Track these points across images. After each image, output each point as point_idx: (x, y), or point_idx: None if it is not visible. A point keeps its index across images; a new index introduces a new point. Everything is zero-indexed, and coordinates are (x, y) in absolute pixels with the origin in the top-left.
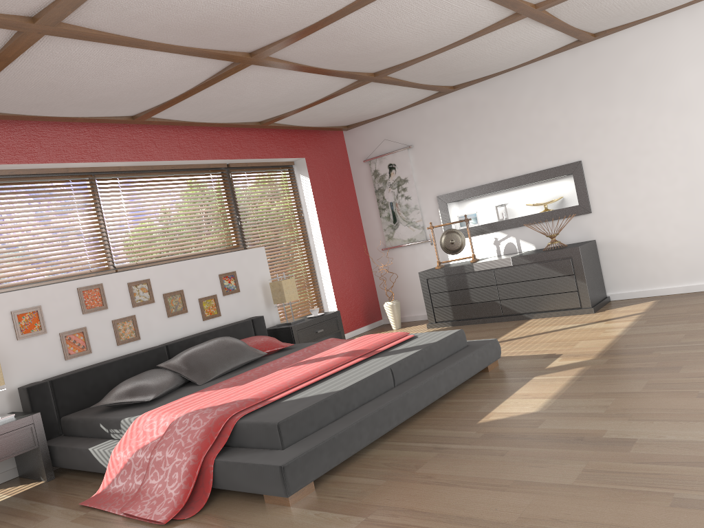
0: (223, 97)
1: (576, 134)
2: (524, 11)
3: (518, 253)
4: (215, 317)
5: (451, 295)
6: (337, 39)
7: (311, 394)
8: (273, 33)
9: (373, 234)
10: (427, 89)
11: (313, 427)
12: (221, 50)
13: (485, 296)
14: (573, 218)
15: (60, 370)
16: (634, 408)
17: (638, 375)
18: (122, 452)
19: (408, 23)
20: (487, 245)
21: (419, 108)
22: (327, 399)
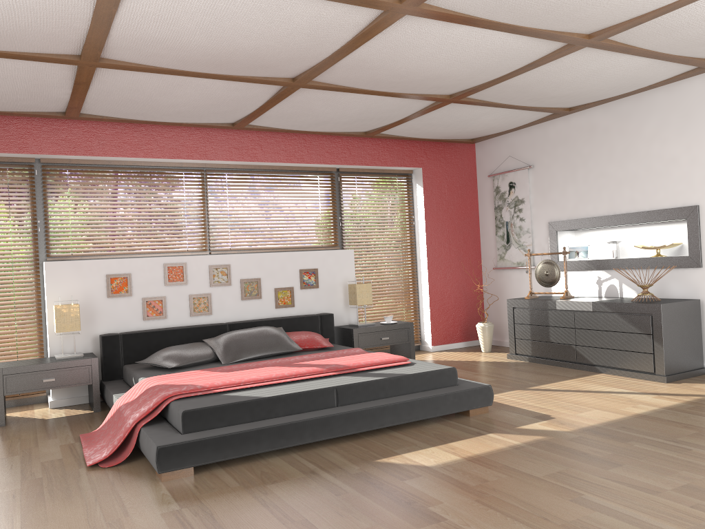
0: (298, 113)
1: (697, 174)
2: (575, 41)
3: (612, 298)
4: (288, 307)
5: (532, 330)
6: (365, 69)
7: (245, 395)
8: (293, 64)
9: (488, 251)
10: (532, 110)
11: (222, 423)
12: (261, 76)
13: (562, 338)
14: (681, 270)
15: (138, 327)
16: (501, 491)
17: (570, 460)
18: (117, 404)
19: (428, 56)
20: (589, 282)
21: (544, 127)
22: (246, 402)
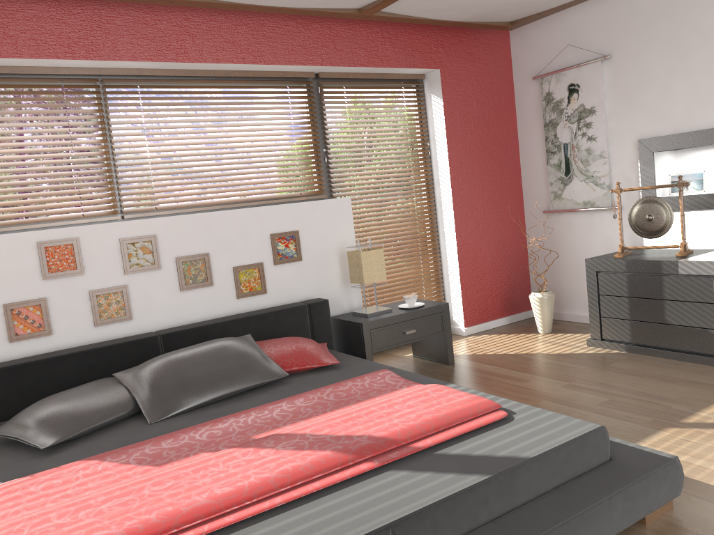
0: None
1: None
2: None
3: None
4: (257, 295)
5: (632, 305)
6: None
7: None
8: None
9: (534, 187)
10: None
11: None
12: None
13: (690, 318)
14: None
15: (1, 355)
16: None
17: None
18: None
19: None
20: (712, 228)
21: None
22: None
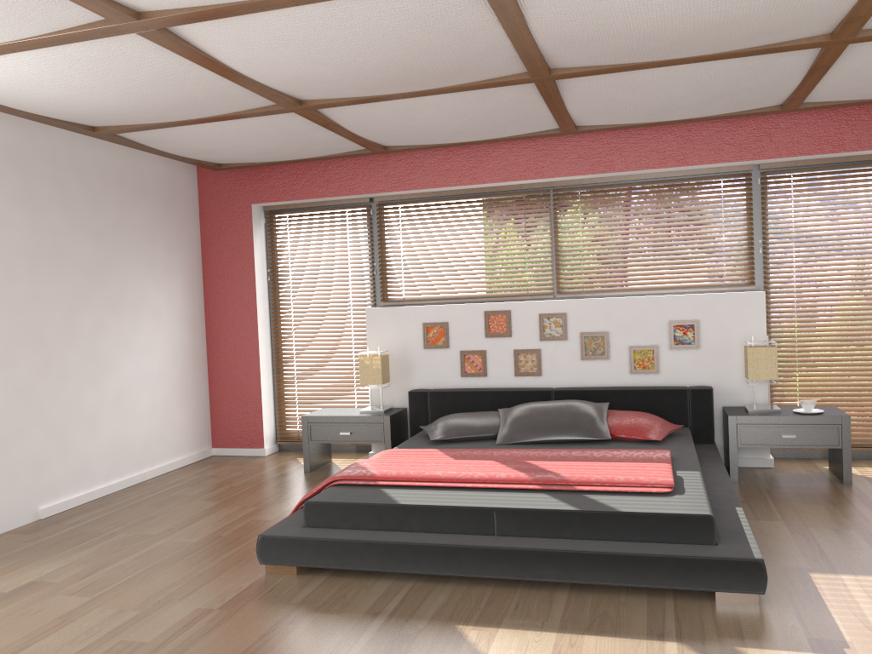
0: (606, 106)
1: None
2: None
3: None
4: (650, 374)
5: None
6: (585, 43)
7: (394, 495)
8: (485, 61)
9: None
10: None
11: (346, 524)
12: (484, 80)
13: None
14: None
15: (455, 384)
16: None
17: None
18: None
19: (638, 6)
20: None
21: None
22: (373, 505)
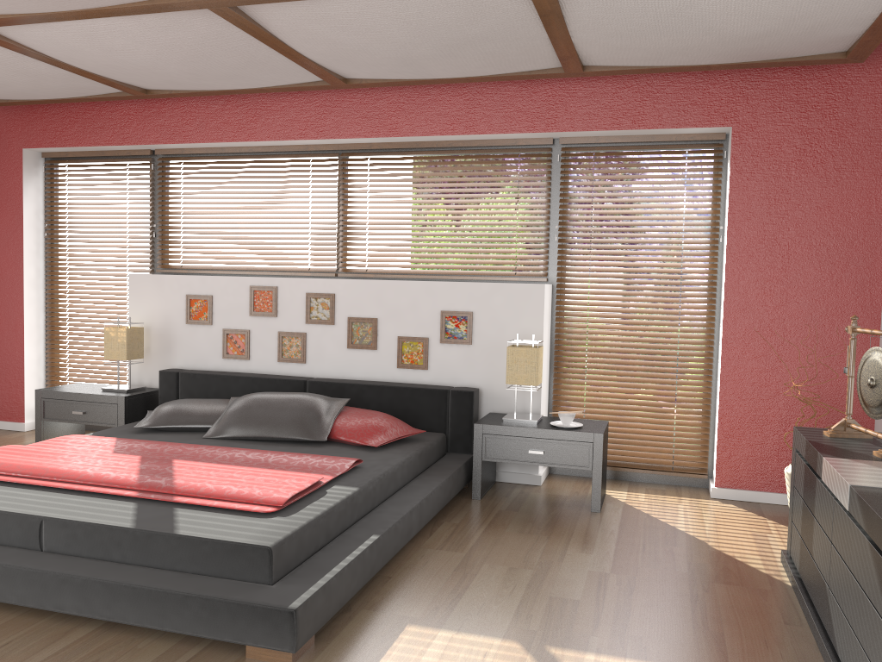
0: (334, 50)
1: None
2: None
3: None
4: (418, 369)
5: (803, 513)
6: None
7: None
8: None
9: None
10: None
11: None
12: (144, 0)
13: (820, 557)
14: None
15: (217, 366)
16: None
17: None
18: None
19: None
20: None
21: None
22: None
